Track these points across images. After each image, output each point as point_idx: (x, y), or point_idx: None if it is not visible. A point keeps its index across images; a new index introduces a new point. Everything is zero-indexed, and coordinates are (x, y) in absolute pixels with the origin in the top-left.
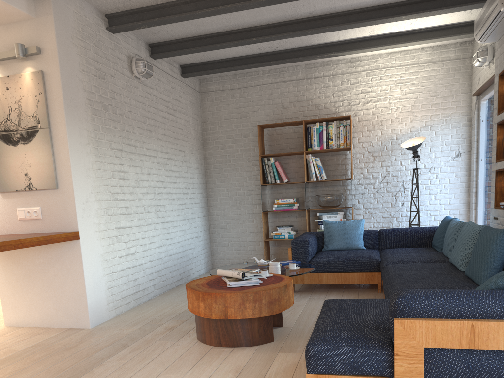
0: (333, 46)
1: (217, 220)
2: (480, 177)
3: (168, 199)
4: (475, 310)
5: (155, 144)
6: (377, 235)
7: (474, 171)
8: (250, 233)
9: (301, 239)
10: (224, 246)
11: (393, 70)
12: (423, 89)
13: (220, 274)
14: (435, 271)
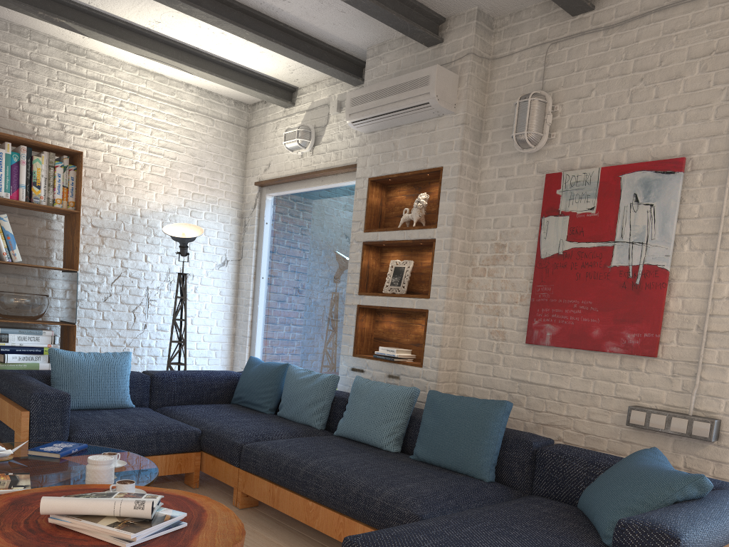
0: (72, 10)
1: None
2: (260, 301)
3: None
4: (723, 537)
5: None
6: (149, 381)
7: (251, 291)
8: None
9: (53, 392)
10: None
11: (142, 99)
12: (184, 148)
13: (56, 512)
14: (367, 455)
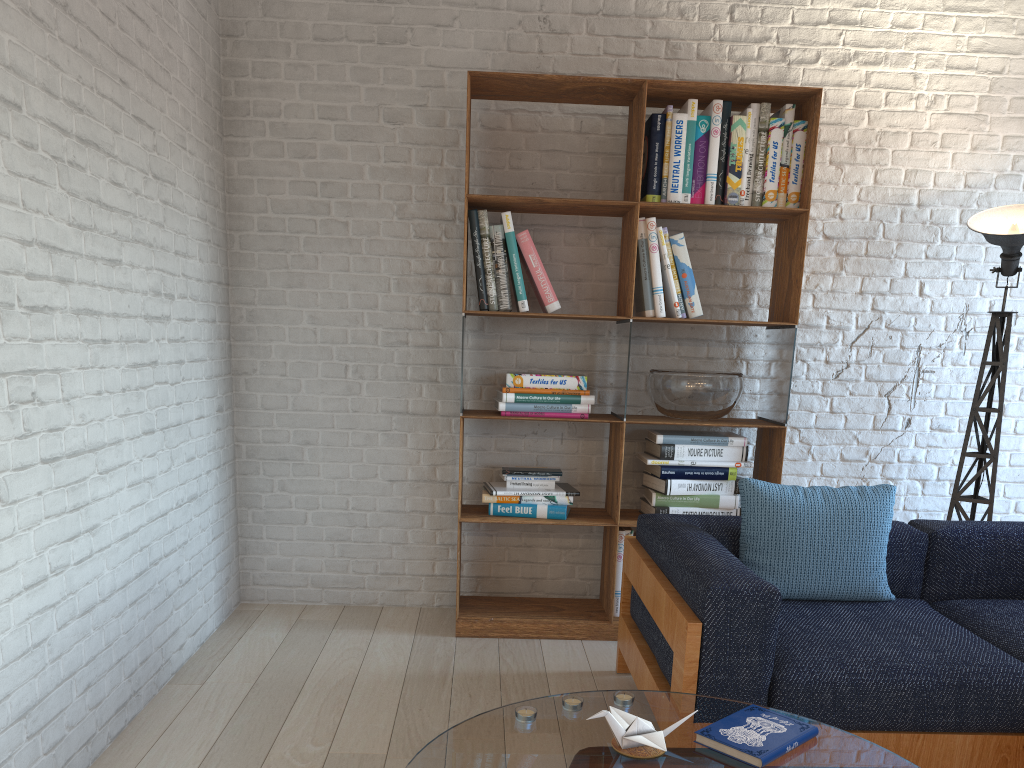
0: None
1: (266, 428)
2: None
3: (81, 342)
4: None
5: (11, 35)
6: (924, 545)
7: None
8: (390, 482)
9: (748, 586)
10: (288, 523)
11: None
12: (1023, 44)
13: None
14: None
